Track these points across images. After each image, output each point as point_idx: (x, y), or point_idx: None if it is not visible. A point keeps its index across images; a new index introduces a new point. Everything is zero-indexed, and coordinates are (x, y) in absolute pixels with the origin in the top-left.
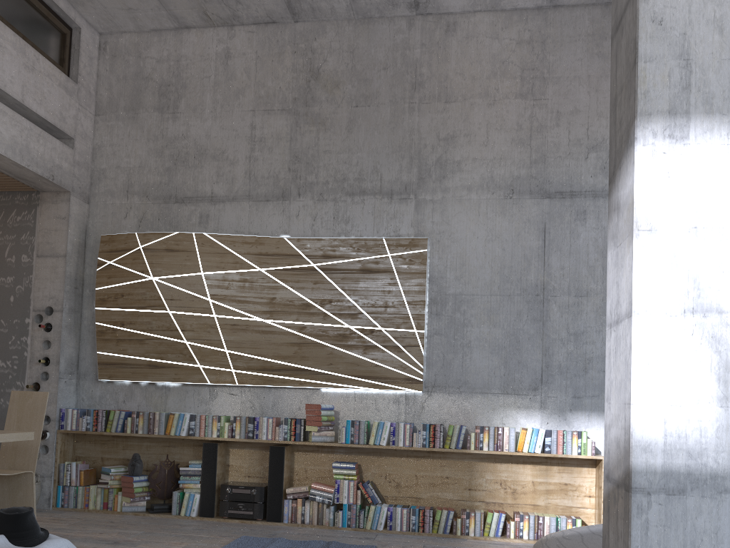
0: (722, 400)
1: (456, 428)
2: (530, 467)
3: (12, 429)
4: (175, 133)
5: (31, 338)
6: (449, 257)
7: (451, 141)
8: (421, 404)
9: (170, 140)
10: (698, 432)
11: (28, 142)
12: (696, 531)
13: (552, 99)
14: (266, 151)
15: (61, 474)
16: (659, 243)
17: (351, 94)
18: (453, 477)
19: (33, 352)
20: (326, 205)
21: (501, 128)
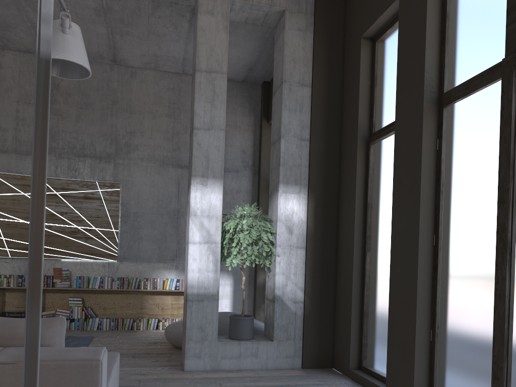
0: (215, 271)
1: (134, 279)
2: (170, 296)
3: None
4: None
5: None
6: (131, 194)
7: (133, 134)
8: (117, 267)
9: None
10: (208, 281)
11: None
12: (206, 312)
13: (183, 120)
14: (26, 126)
15: None
16: (198, 219)
17: (78, 101)
18: (133, 303)
19: None
20: (64, 161)
21: (158, 130)
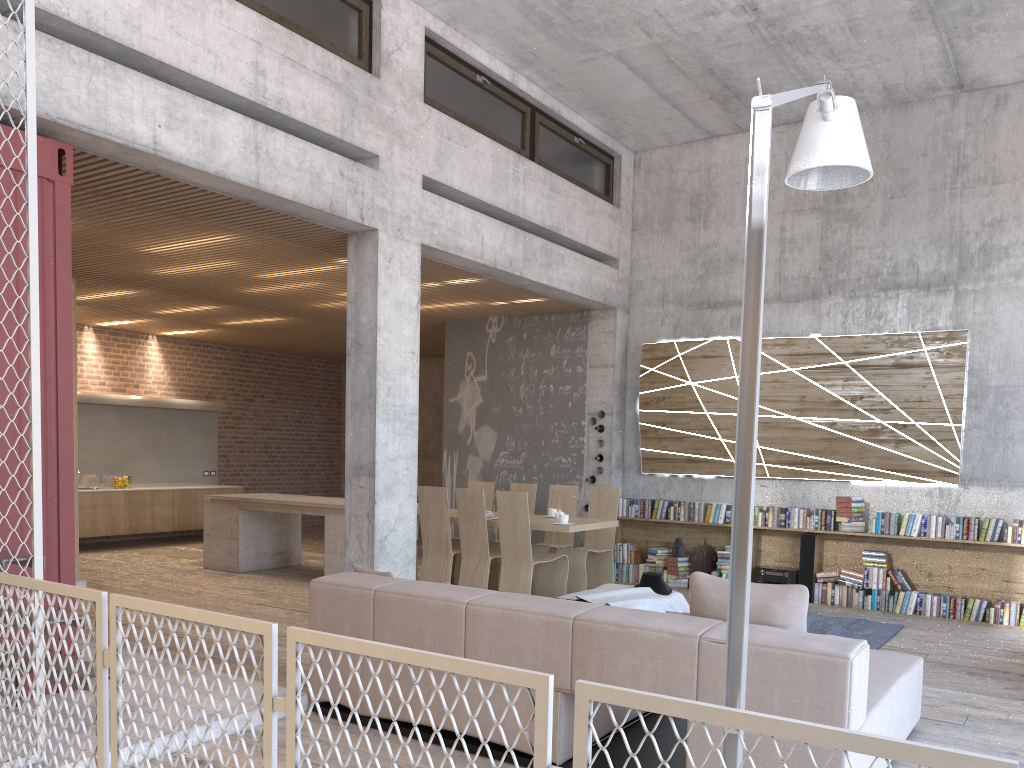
0: None
1: (992, 521)
2: None
3: (593, 517)
4: (706, 241)
5: (587, 438)
6: (991, 349)
7: (997, 226)
8: (956, 497)
9: (702, 249)
10: None
11: (590, 277)
12: None
13: None
14: (796, 252)
15: (615, 553)
16: None
17: (886, 186)
18: (988, 569)
19: (589, 450)
20: (858, 302)
21: None
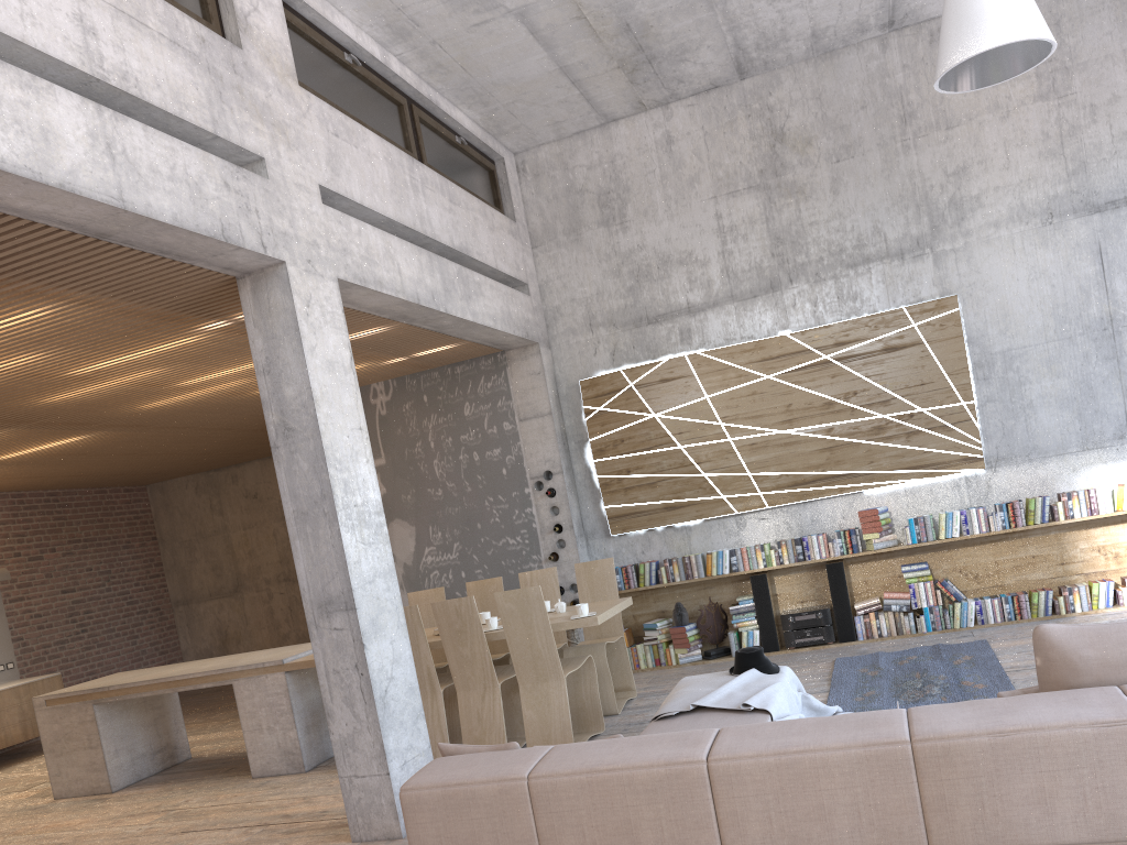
0: None
1: (1038, 501)
2: None
3: (587, 600)
4: (628, 245)
5: (536, 508)
6: (987, 311)
7: (963, 174)
8: (986, 483)
9: (625, 255)
10: None
11: (508, 307)
12: None
13: (1082, 91)
14: (740, 241)
15: None
16: None
17: (828, 148)
18: (1039, 555)
19: (542, 521)
20: (826, 286)
21: (1022, 142)
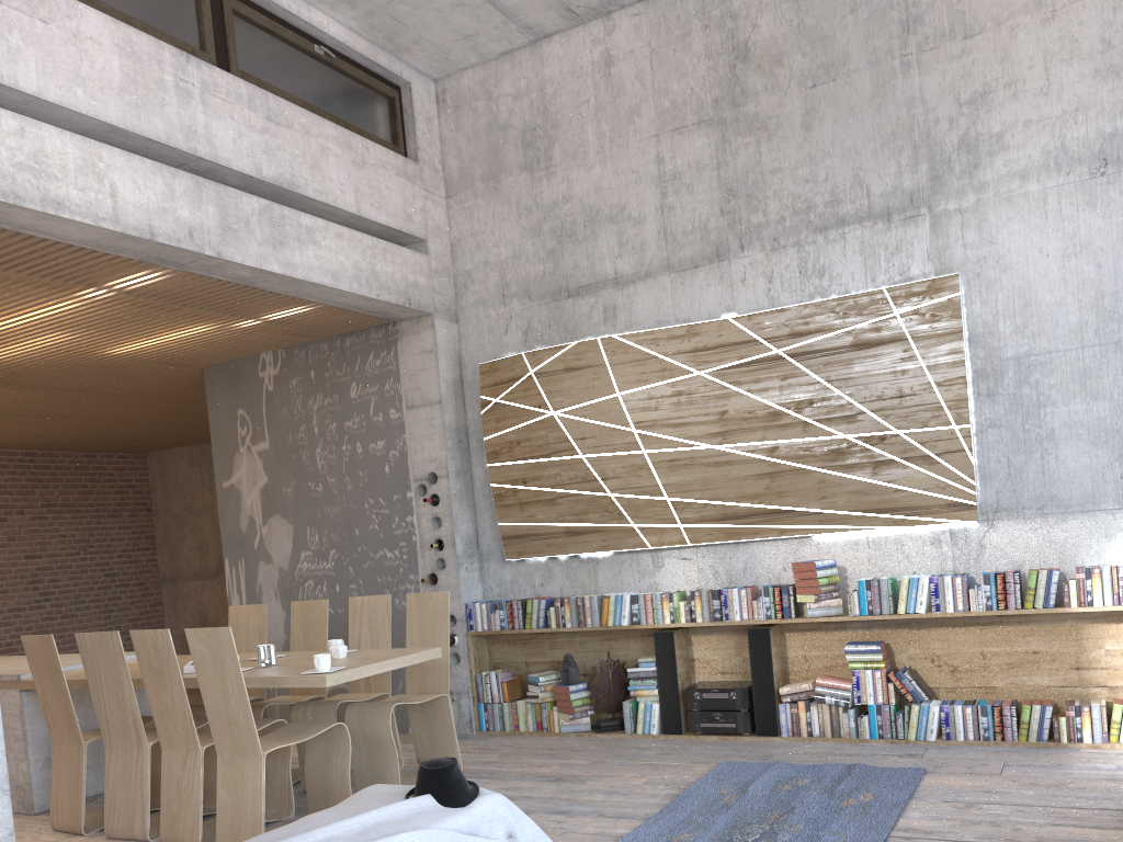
0: None
1: (1042, 575)
2: None
3: (415, 642)
4: (552, 196)
5: (417, 517)
6: (1000, 298)
7: (982, 102)
8: (978, 542)
9: (548, 209)
10: None
11: (373, 264)
12: None
13: None
14: (683, 192)
15: (480, 688)
16: None
17: (803, 68)
18: (1046, 652)
19: (422, 534)
20: (786, 255)
21: (1072, 55)
